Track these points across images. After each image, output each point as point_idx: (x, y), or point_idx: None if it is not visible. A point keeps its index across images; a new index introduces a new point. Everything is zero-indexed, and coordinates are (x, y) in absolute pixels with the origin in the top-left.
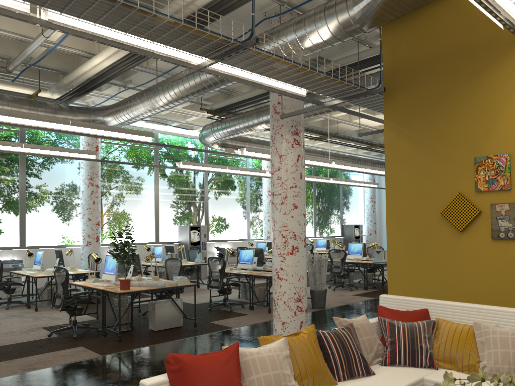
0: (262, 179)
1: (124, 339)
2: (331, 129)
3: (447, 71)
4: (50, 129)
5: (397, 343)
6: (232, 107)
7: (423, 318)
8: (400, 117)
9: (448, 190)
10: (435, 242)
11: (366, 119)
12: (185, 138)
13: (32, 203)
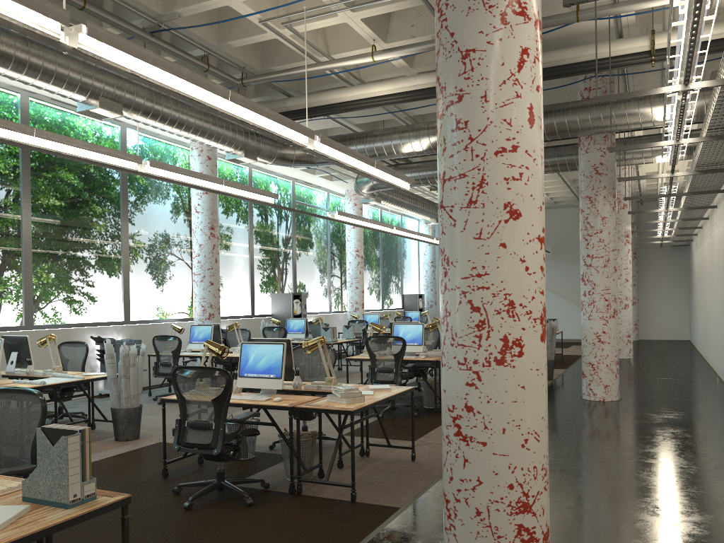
0: (340, 235)
1: None
2: None
3: None
4: (358, 171)
5: None
6: None
7: None
8: None
9: None
10: None
11: None
12: (275, 177)
13: (135, 259)
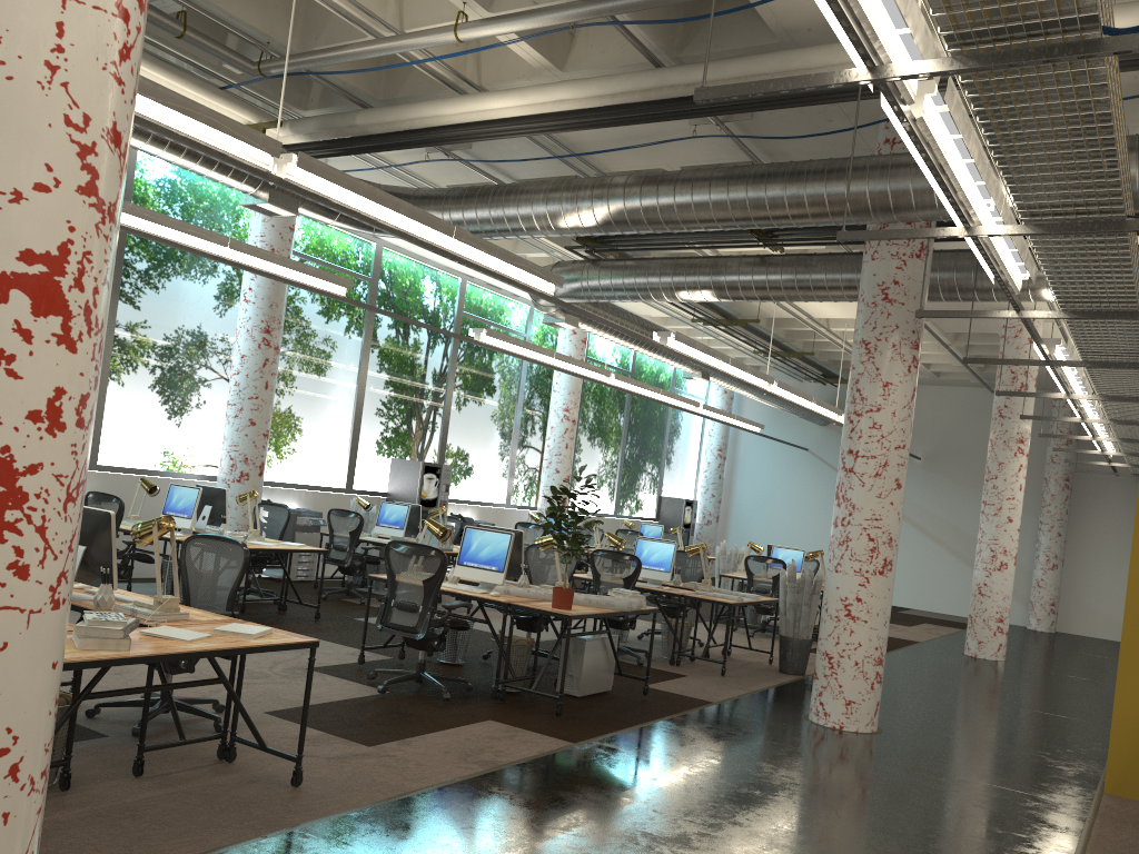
0: (546, 381)
1: (546, 709)
2: (734, 308)
3: None
4: (415, 240)
5: None
6: (633, 238)
7: None
8: None
9: None
10: None
11: (820, 304)
12: (429, 268)
13: (124, 364)
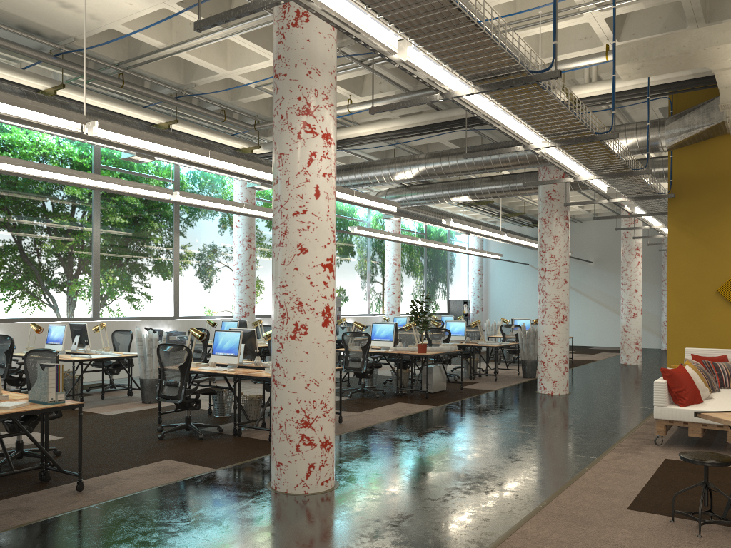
0: (381, 245)
1: (420, 397)
2: None
3: (724, 188)
4: (339, 199)
5: (722, 374)
6: None
7: (725, 361)
8: (683, 217)
9: (722, 274)
10: (710, 311)
11: None
12: None
13: (185, 266)
